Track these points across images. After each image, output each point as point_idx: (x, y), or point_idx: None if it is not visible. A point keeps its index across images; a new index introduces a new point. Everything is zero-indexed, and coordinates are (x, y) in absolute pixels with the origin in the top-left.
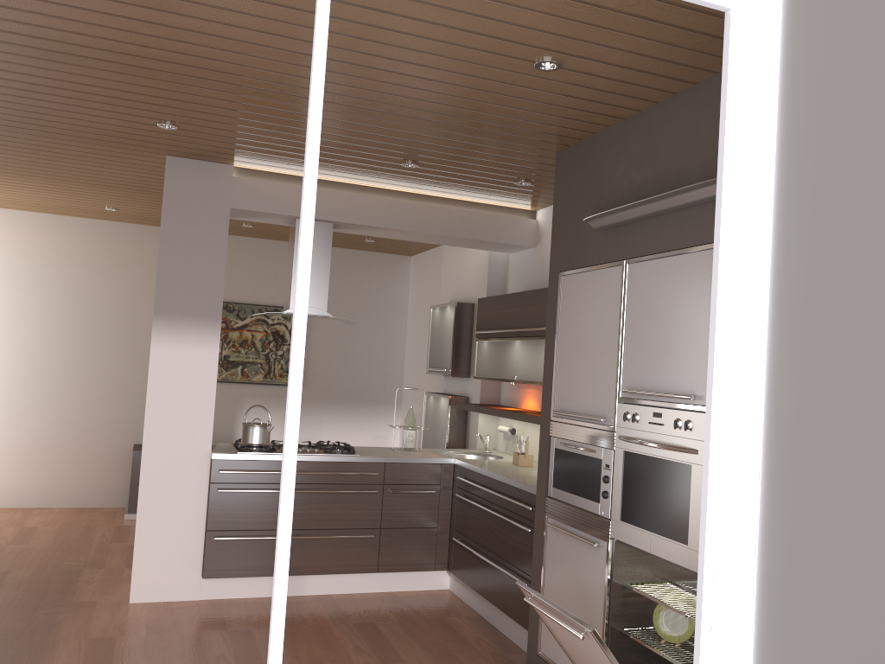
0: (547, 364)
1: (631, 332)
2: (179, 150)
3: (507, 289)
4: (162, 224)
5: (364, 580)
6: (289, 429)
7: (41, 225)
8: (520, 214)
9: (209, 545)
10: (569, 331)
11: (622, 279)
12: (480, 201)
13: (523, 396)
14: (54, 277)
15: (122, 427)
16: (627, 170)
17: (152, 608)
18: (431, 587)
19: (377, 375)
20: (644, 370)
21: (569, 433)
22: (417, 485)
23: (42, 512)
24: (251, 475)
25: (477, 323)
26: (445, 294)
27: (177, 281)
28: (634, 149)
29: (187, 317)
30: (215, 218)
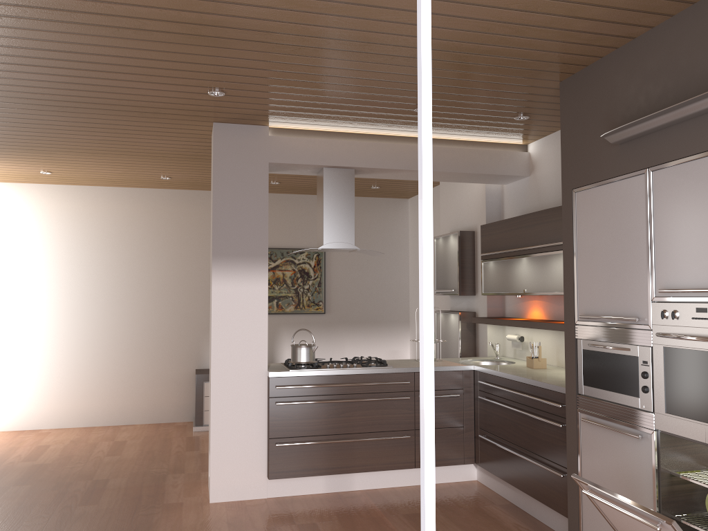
0: (567, 274)
1: (661, 235)
2: (224, 116)
3: (504, 215)
4: (213, 180)
5: (403, 475)
6: (426, 333)
7: (111, 196)
8: (514, 149)
9: (272, 450)
10: (589, 241)
11: (646, 187)
12: (478, 140)
13: (528, 307)
14: (124, 237)
15: (185, 356)
16: (643, 85)
17: (229, 506)
18: (461, 479)
19: (387, 300)
20: (680, 269)
21: (597, 335)
22: (443, 390)
23: (128, 428)
24: (303, 389)
25: (481, 247)
26: (445, 226)
27: (229, 228)
28: (649, 63)
29: (239, 258)
30: (257, 172)
